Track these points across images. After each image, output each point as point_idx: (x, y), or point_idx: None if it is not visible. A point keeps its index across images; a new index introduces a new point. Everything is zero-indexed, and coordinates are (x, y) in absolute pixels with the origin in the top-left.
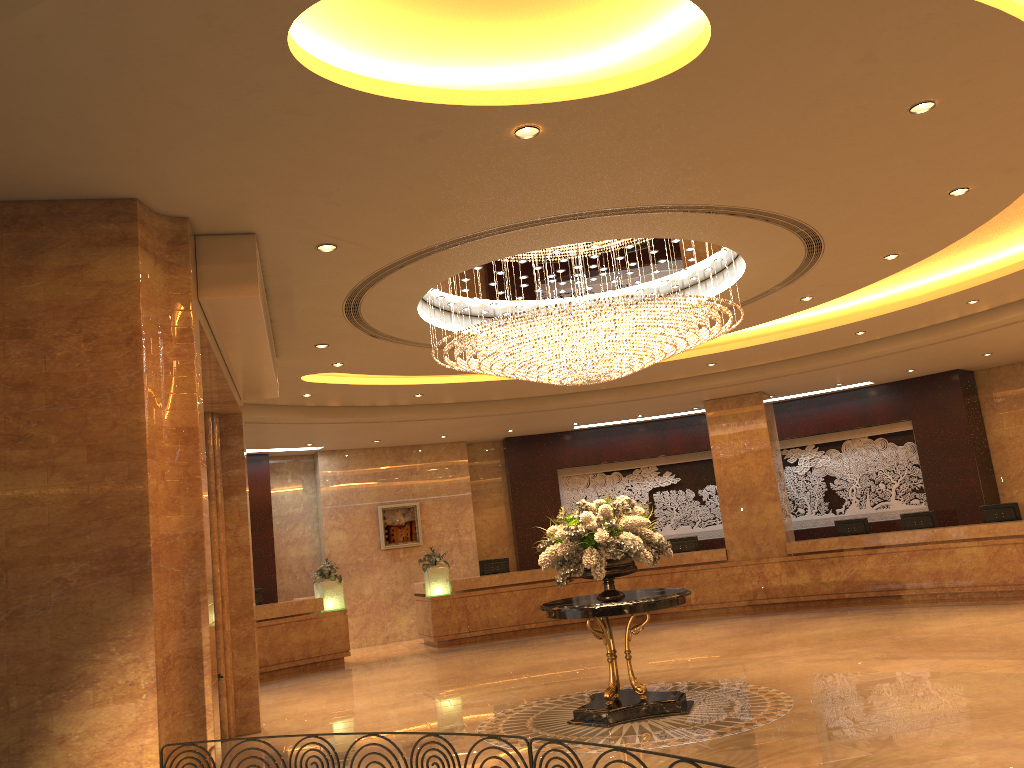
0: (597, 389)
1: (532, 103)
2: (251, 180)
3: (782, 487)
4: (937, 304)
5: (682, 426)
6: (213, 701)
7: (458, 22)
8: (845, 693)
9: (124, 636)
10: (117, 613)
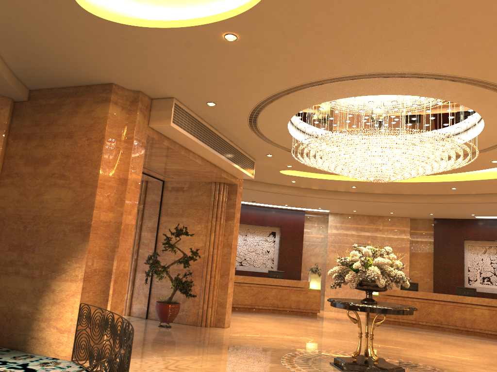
0: (469, 193)
1: (215, 21)
2: (143, 72)
3: None
4: None
5: None
6: (113, 292)
7: None
8: None
9: (77, 256)
10: (77, 247)
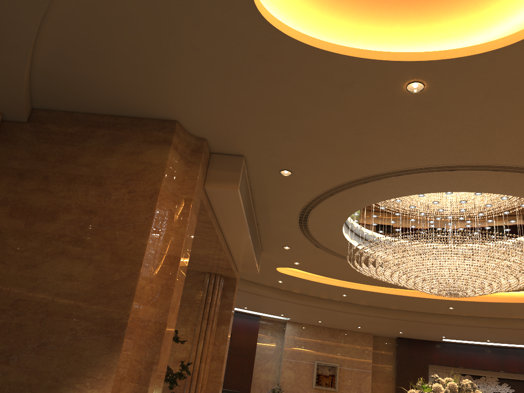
0: (459, 315)
1: (419, 60)
2: (238, 113)
3: None
4: None
5: (518, 354)
6: None
7: (372, 4)
8: None
9: (96, 377)
10: (97, 360)
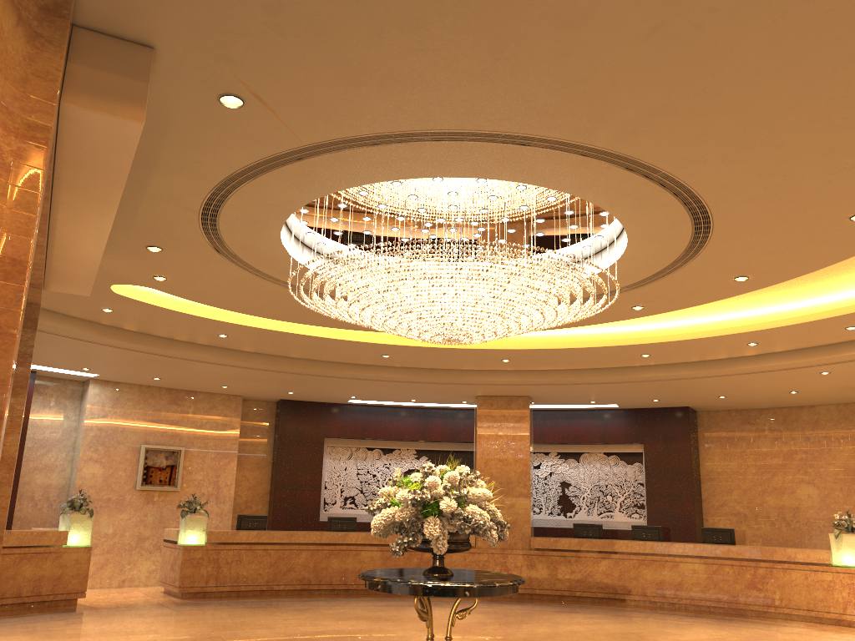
0: (391, 365)
1: None
2: None
3: (532, 486)
4: (725, 340)
5: (445, 417)
6: None
7: None
8: None
9: None
10: None
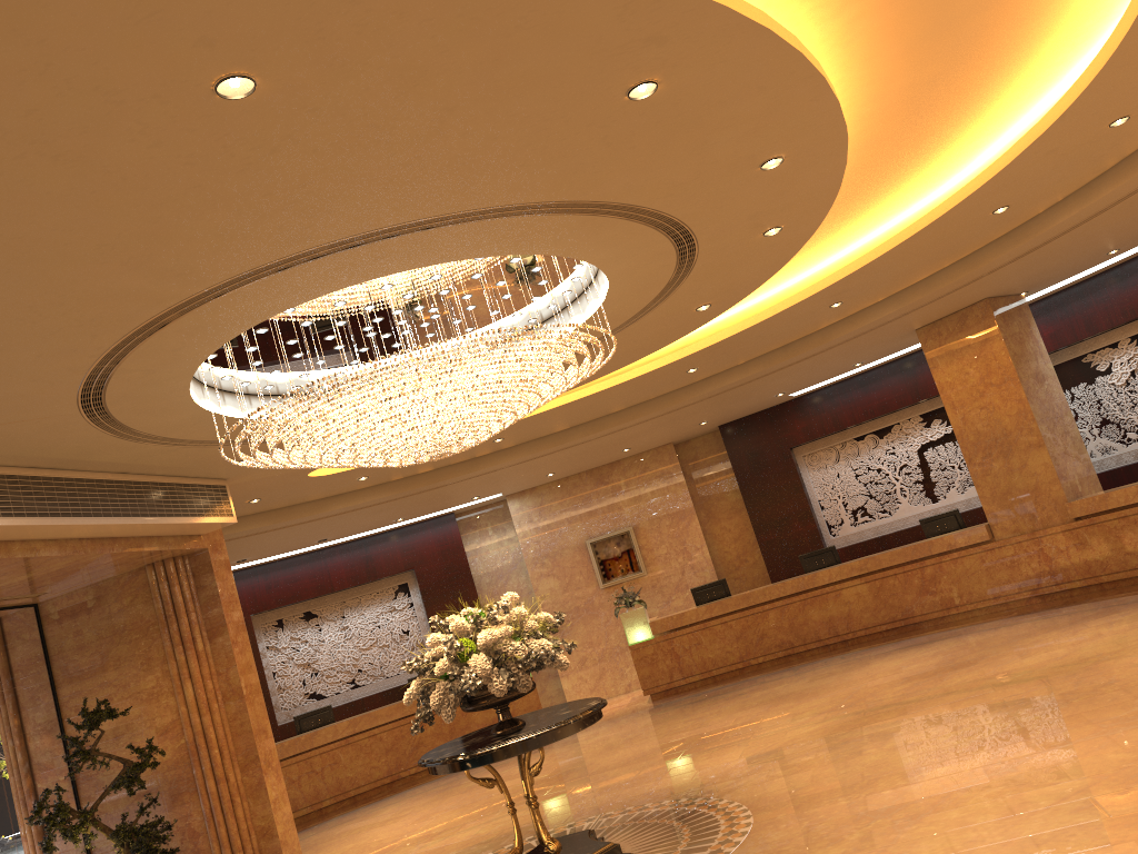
0: (733, 366)
1: None
2: None
3: (1058, 421)
4: (1053, 147)
5: None
6: None
7: None
8: (798, 845)
9: None
10: None
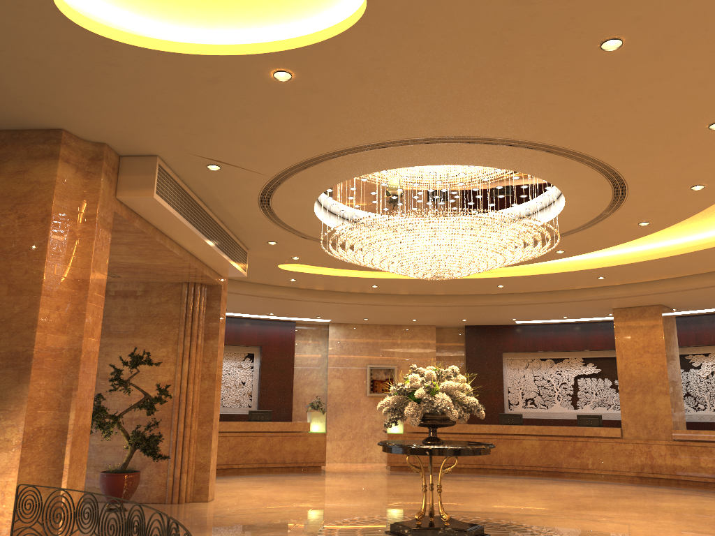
0: (516, 292)
1: (268, 52)
2: (123, 116)
3: (676, 384)
4: None
5: (604, 328)
6: (70, 462)
7: None
8: None
9: (8, 409)
10: (7, 393)
